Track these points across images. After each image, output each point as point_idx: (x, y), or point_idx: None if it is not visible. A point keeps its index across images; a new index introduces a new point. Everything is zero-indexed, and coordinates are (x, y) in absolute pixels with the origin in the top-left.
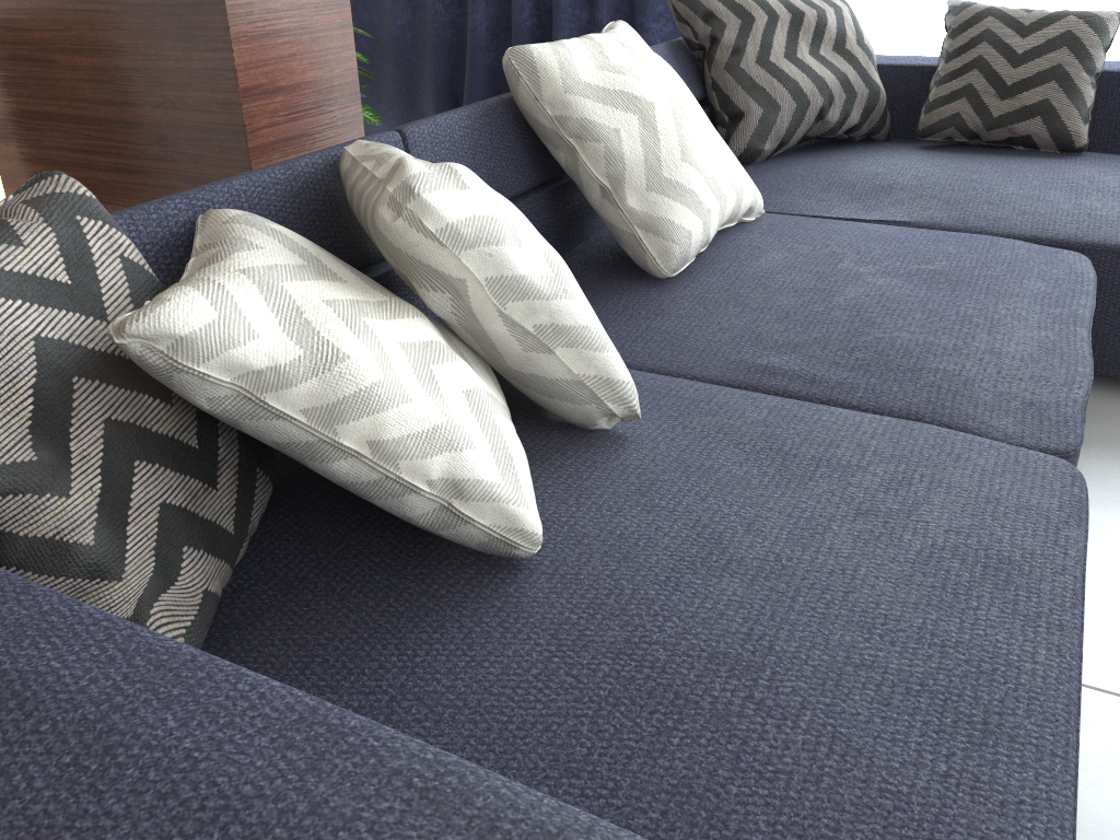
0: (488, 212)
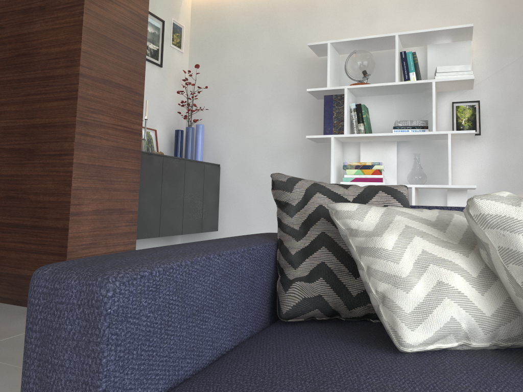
0: (519, 218)
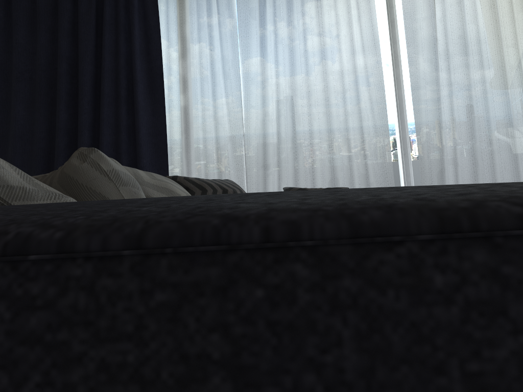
0: (131, 175)
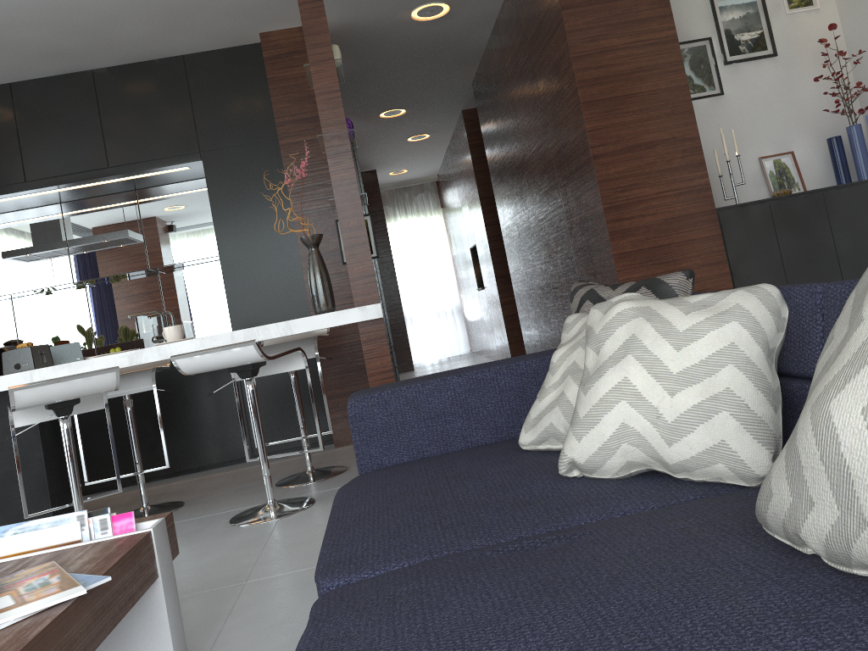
0: (594, 328)
